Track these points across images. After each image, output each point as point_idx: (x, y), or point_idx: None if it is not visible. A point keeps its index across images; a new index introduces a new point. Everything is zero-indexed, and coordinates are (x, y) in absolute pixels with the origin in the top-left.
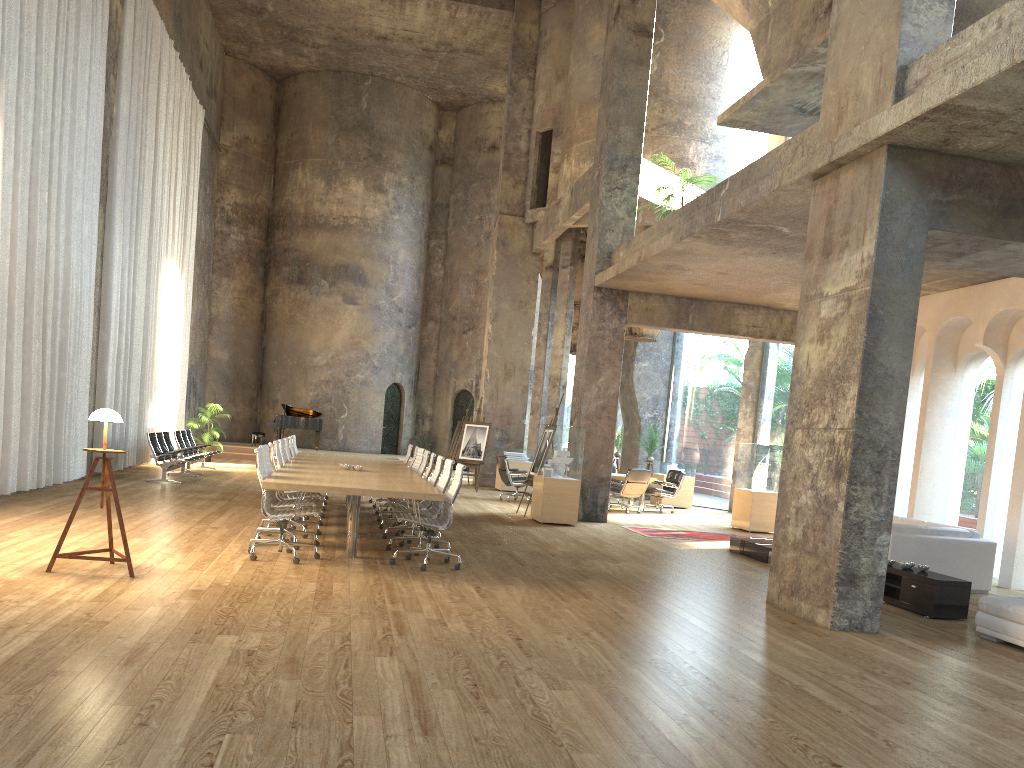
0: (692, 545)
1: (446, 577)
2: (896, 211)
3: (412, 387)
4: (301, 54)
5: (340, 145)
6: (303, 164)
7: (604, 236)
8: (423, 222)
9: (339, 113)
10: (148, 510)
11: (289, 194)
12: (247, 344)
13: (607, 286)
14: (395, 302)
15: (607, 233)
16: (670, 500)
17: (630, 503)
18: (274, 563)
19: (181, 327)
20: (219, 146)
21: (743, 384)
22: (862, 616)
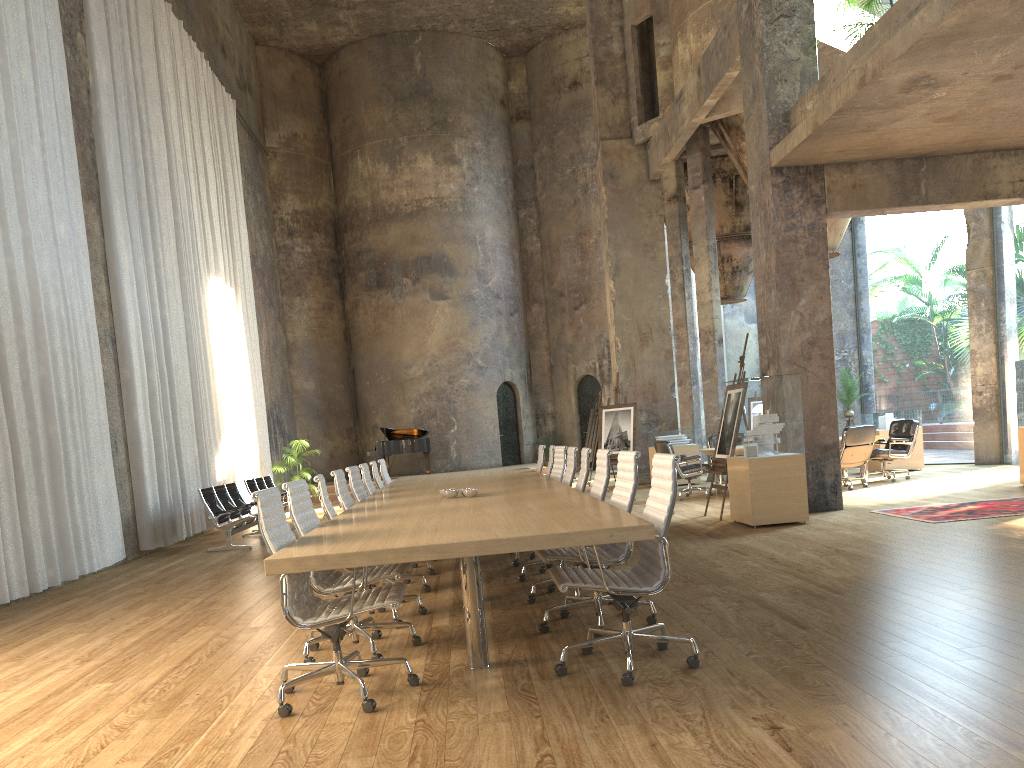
0: (1023, 526)
1: (685, 700)
2: None
3: (526, 383)
4: (337, 22)
5: (399, 119)
6: (361, 151)
7: (774, 91)
8: (507, 190)
9: (391, 82)
10: (171, 607)
11: (352, 189)
12: (333, 368)
13: (791, 162)
14: (490, 288)
15: (778, 86)
16: (893, 462)
17: (844, 475)
18: (325, 719)
19: (246, 356)
20: (266, 150)
21: (969, 290)
22: None
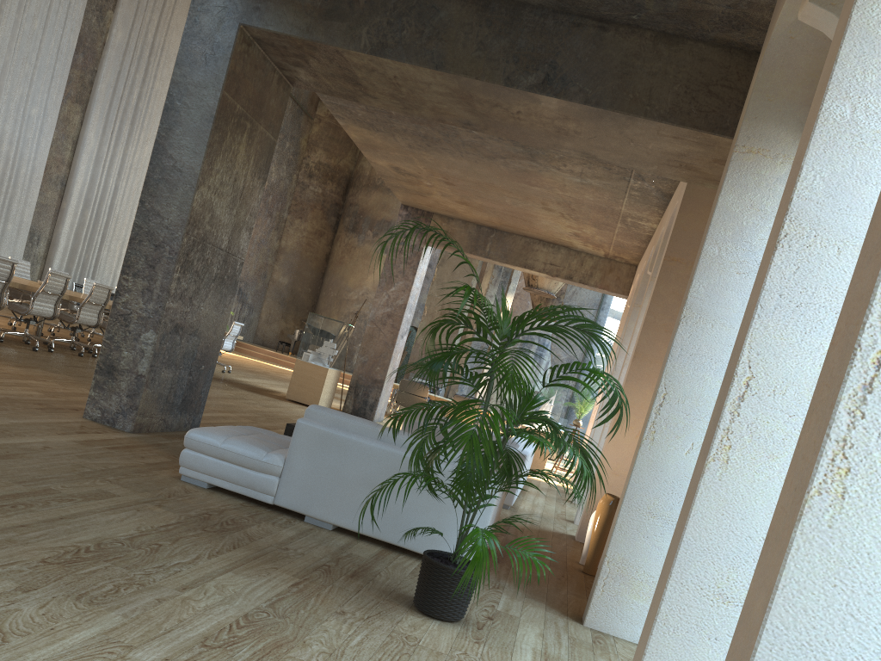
0: None
1: None
2: (208, 3)
3: None
4: None
5: None
6: None
7: None
8: None
9: None
10: None
11: (363, 160)
12: (307, 275)
13: (409, 204)
14: None
15: None
16: None
17: None
18: None
19: None
20: (314, 116)
21: None
22: (116, 411)
